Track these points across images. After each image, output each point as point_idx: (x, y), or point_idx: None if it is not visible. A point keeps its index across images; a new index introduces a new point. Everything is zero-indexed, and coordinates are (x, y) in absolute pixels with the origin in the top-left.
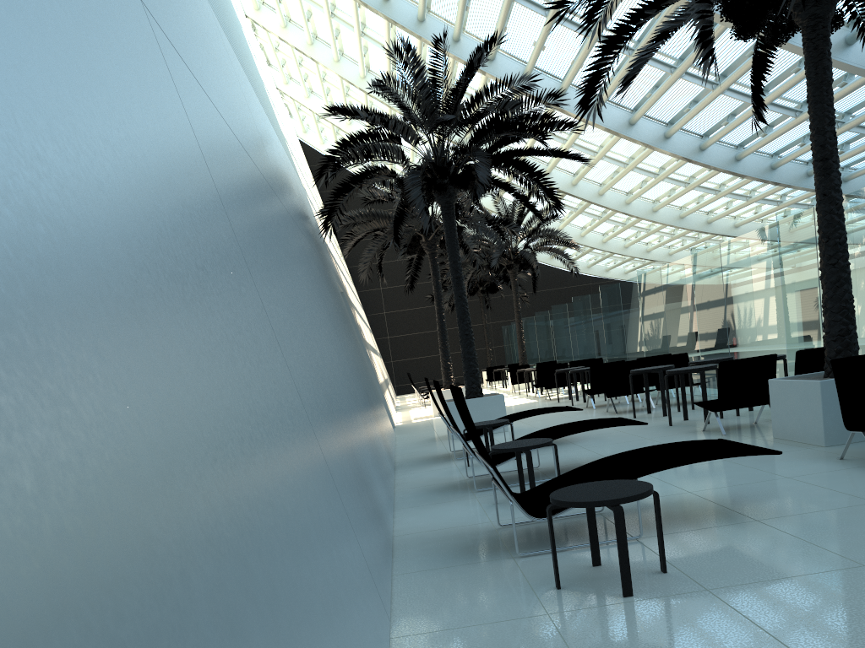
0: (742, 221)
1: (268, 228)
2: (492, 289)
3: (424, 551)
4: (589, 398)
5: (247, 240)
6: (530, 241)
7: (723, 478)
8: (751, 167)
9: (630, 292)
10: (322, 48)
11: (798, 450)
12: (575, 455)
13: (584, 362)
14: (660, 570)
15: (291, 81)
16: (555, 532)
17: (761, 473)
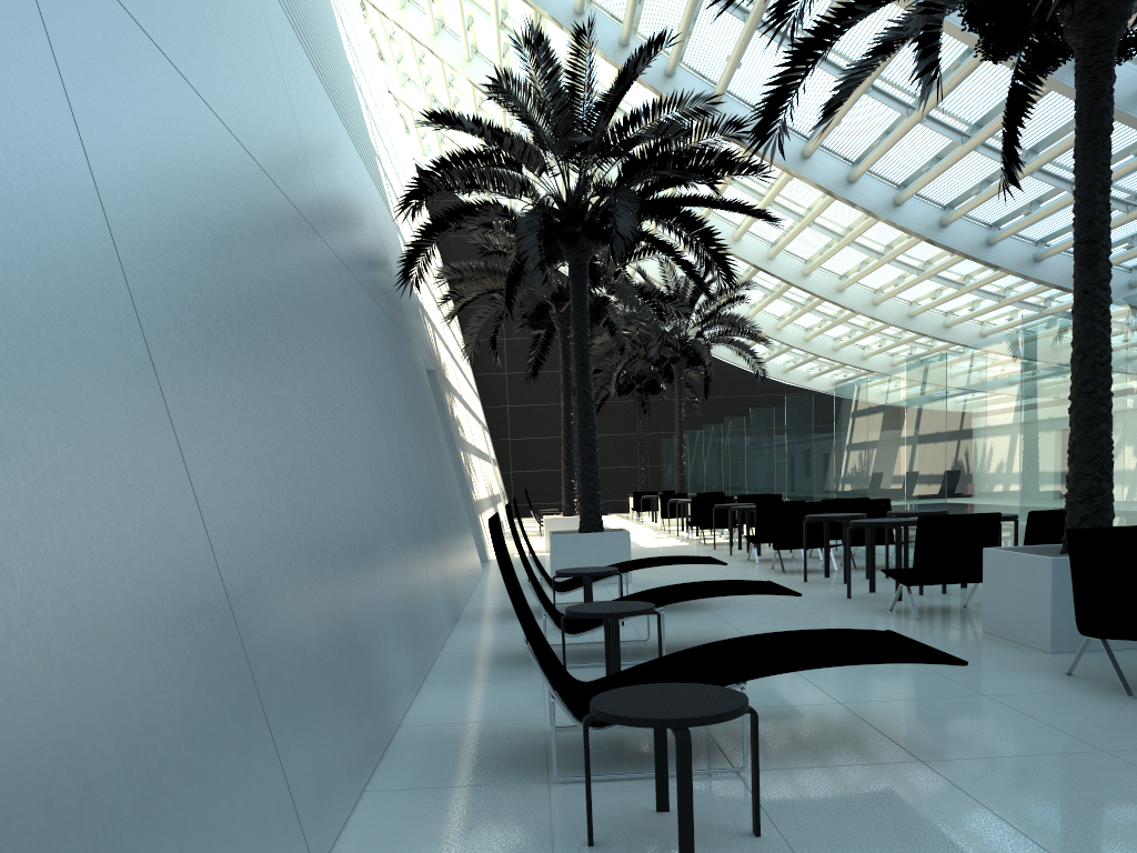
0: (992, 329)
1: (245, 254)
2: (652, 389)
3: (430, 756)
4: (756, 547)
5: (156, 257)
6: (706, 329)
7: (894, 687)
8: (1007, 256)
9: (826, 409)
10: (449, 41)
11: (1012, 653)
12: (705, 627)
13: (757, 498)
14: (752, 831)
15: (408, 83)
16: (626, 747)
17: (950, 685)
